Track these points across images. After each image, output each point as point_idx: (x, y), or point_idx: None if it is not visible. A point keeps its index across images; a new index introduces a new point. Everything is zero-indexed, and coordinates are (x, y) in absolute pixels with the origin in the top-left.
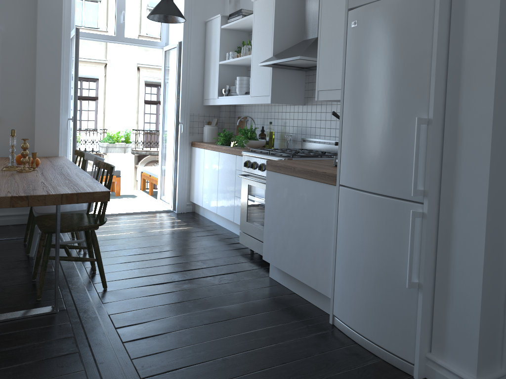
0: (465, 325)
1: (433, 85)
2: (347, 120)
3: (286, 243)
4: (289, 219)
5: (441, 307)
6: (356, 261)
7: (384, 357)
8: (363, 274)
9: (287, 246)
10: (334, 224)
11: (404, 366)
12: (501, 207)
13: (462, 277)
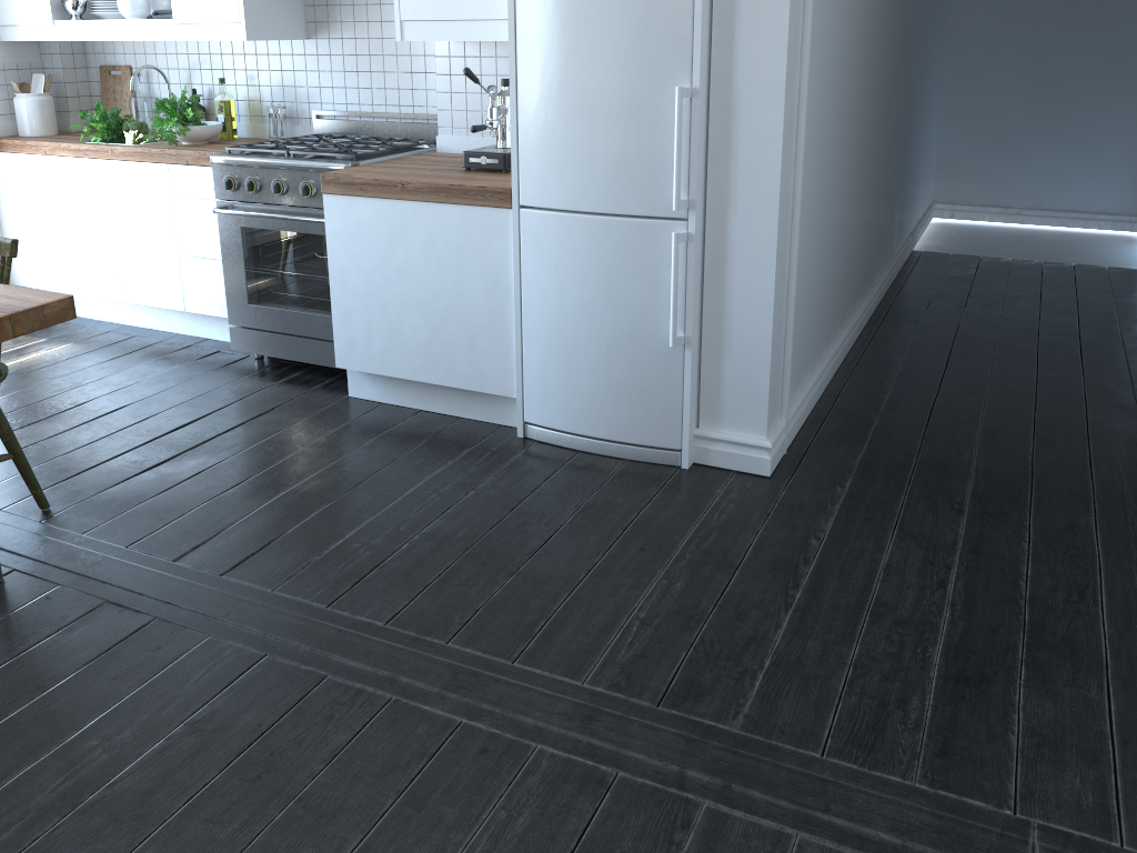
0: (749, 377)
1: (698, 33)
2: (528, 90)
3: (398, 327)
4: (402, 282)
5: (713, 363)
6: (570, 327)
7: (631, 455)
8: (587, 345)
9: (402, 331)
10: (514, 275)
11: (665, 458)
12: (786, 208)
13: (743, 314)
